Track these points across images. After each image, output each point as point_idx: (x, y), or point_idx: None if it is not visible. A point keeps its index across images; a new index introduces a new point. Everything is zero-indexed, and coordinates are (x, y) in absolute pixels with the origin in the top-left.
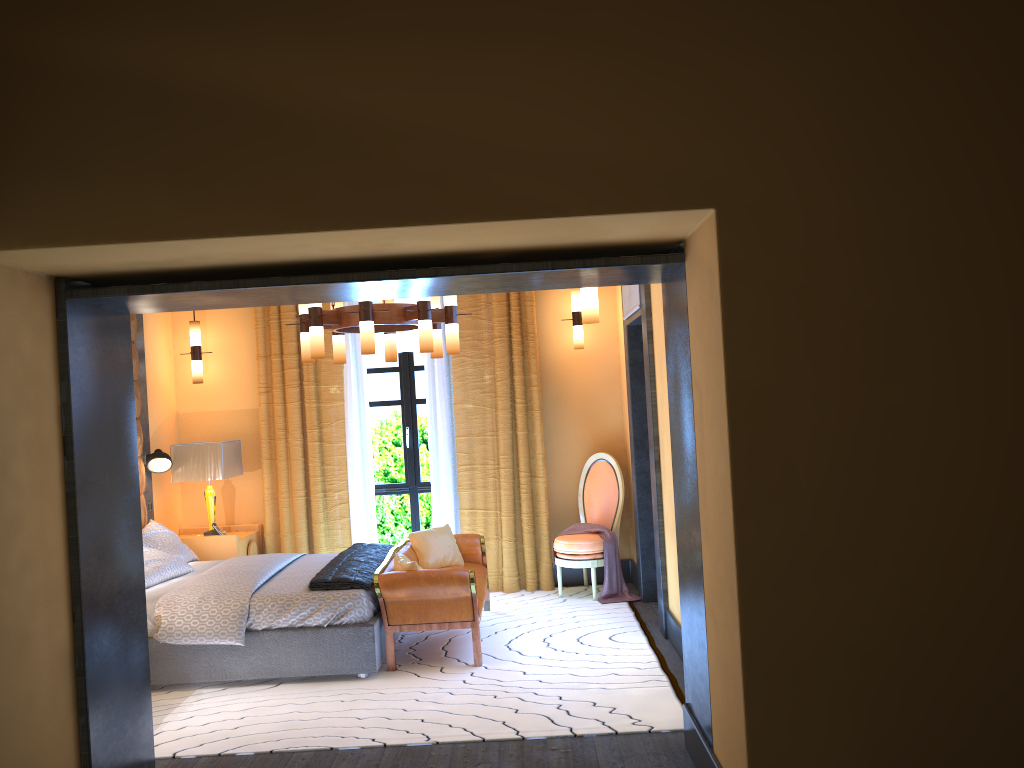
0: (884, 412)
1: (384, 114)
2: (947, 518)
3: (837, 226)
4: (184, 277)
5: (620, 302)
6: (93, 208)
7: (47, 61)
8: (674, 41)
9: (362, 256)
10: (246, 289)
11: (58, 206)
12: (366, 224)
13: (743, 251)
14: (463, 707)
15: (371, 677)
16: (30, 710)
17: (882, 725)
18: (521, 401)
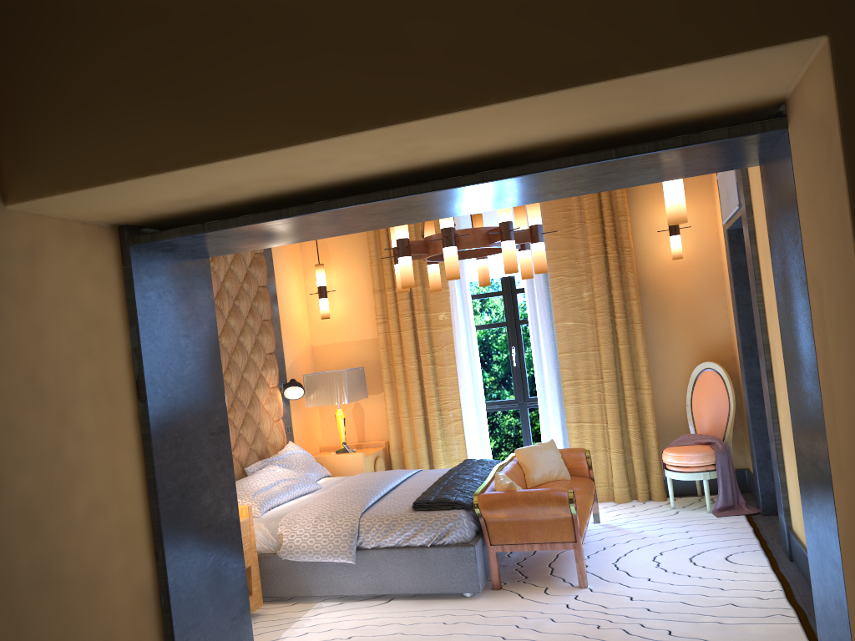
0: None
1: None
2: None
3: None
4: (239, 214)
5: (719, 207)
6: (109, 145)
7: (59, 0)
8: None
9: (400, 169)
10: (289, 218)
11: (78, 147)
12: (378, 122)
13: None
14: (563, 638)
15: (476, 596)
16: None
17: None
18: (621, 315)
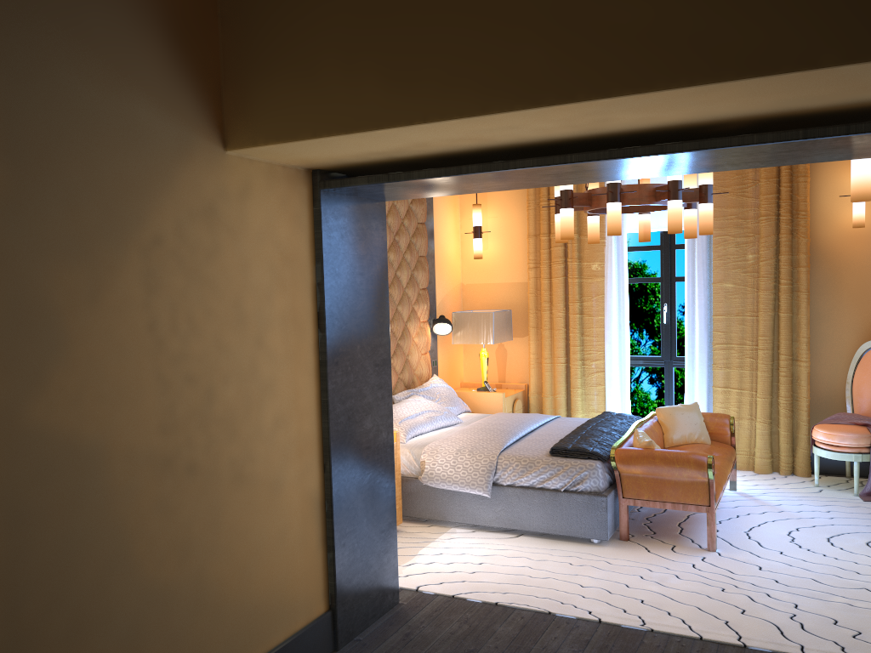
0: None
1: None
2: None
3: None
4: (420, 165)
5: None
6: (318, 102)
7: None
8: None
9: (580, 135)
10: (468, 175)
11: (291, 103)
12: (569, 98)
13: None
14: (686, 595)
15: (603, 544)
16: (281, 545)
17: None
18: (786, 282)
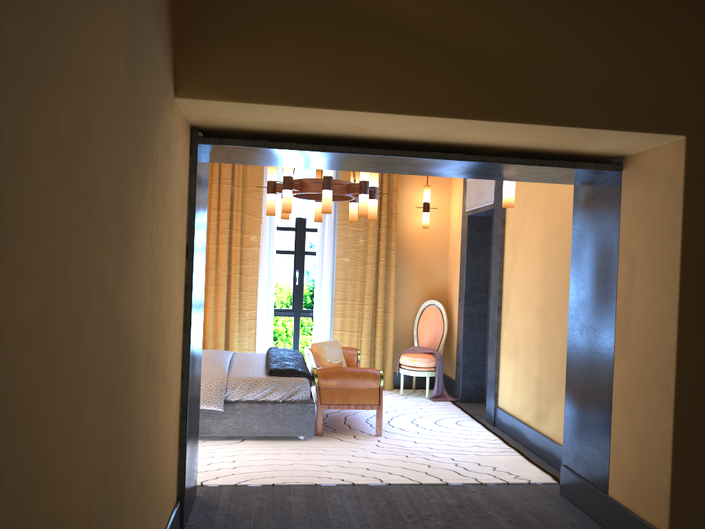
0: None
1: (482, 41)
2: None
3: None
4: (274, 139)
5: (455, 199)
6: (273, 78)
7: None
8: (672, 22)
9: (417, 140)
10: (329, 153)
11: (247, 73)
12: (463, 116)
13: (700, 166)
14: (390, 462)
15: (308, 439)
16: (169, 440)
17: None
18: (383, 260)
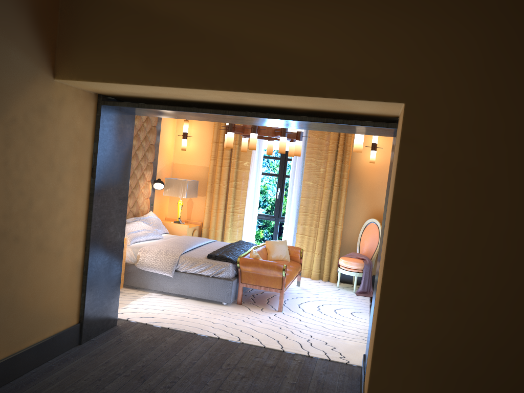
0: (478, 227)
1: (243, 34)
2: (503, 291)
3: (472, 122)
4: (155, 101)
5: None
6: (107, 65)
7: None
8: (399, 9)
9: (233, 103)
10: (179, 111)
11: (93, 62)
12: (226, 88)
13: (415, 128)
14: (263, 329)
15: (228, 305)
16: (58, 285)
17: (443, 390)
18: (336, 185)
